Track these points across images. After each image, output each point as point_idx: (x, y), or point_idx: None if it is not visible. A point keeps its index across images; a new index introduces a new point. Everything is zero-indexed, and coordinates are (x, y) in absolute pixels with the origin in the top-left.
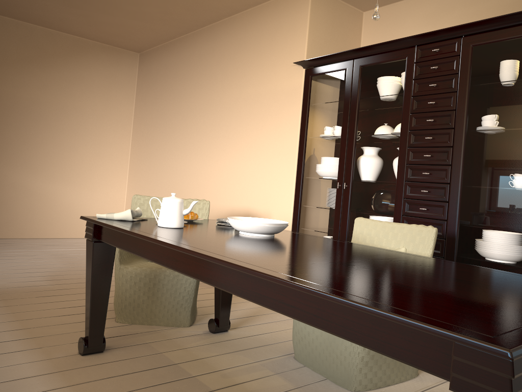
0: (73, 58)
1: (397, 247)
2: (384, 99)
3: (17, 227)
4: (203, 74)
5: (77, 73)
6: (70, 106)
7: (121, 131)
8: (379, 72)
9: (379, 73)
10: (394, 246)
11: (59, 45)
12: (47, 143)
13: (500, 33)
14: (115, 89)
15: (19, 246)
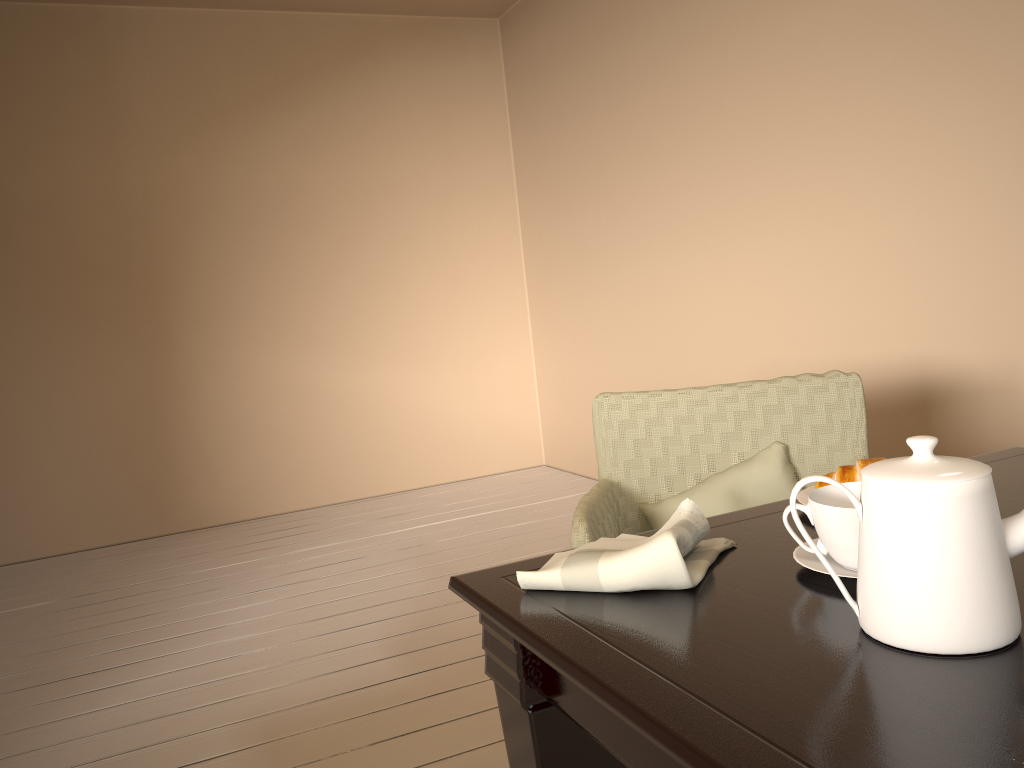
0: (355, 68)
1: None
2: None
3: (316, 481)
4: (681, 5)
5: (370, 101)
6: (370, 184)
7: (494, 216)
8: None
9: None
10: None
11: (318, 45)
12: (340, 280)
13: None
14: (461, 119)
15: (326, 530)
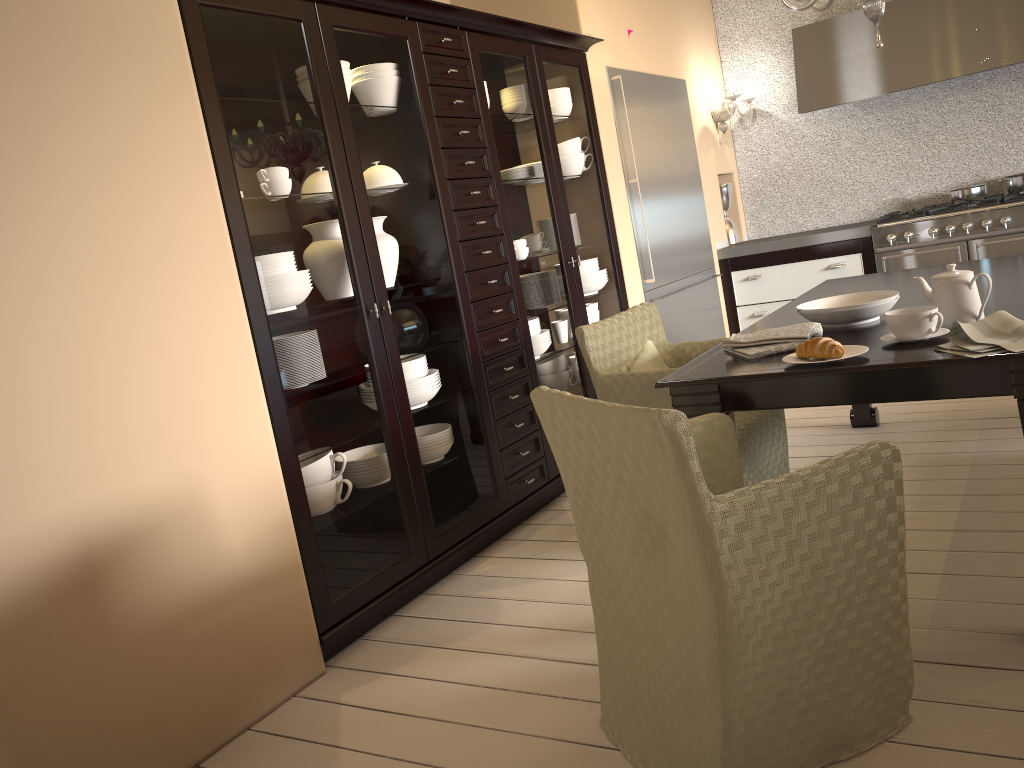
0: None
1: (642, 343)
2: (395, 114)
3: None
4: None
5: None
6: None
7: None
8: (370, 53)
9: (372, 55)
10: (639, 344)
11: None
12: None
13: (498, 42)
14: None
15: None
